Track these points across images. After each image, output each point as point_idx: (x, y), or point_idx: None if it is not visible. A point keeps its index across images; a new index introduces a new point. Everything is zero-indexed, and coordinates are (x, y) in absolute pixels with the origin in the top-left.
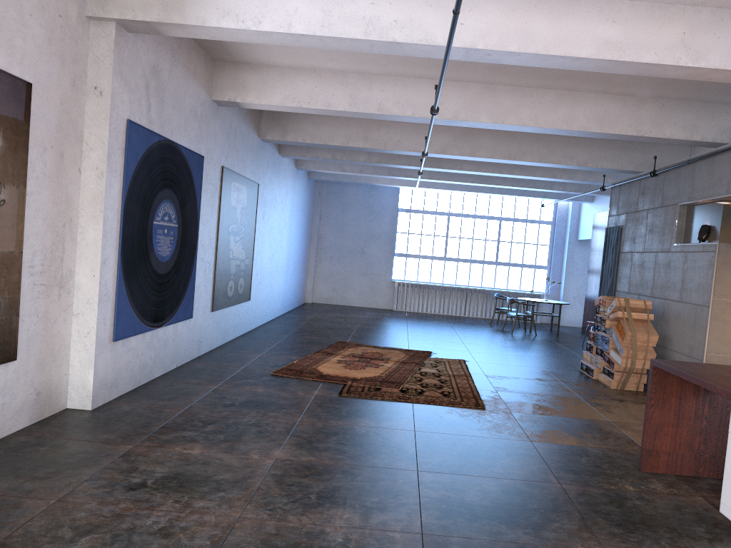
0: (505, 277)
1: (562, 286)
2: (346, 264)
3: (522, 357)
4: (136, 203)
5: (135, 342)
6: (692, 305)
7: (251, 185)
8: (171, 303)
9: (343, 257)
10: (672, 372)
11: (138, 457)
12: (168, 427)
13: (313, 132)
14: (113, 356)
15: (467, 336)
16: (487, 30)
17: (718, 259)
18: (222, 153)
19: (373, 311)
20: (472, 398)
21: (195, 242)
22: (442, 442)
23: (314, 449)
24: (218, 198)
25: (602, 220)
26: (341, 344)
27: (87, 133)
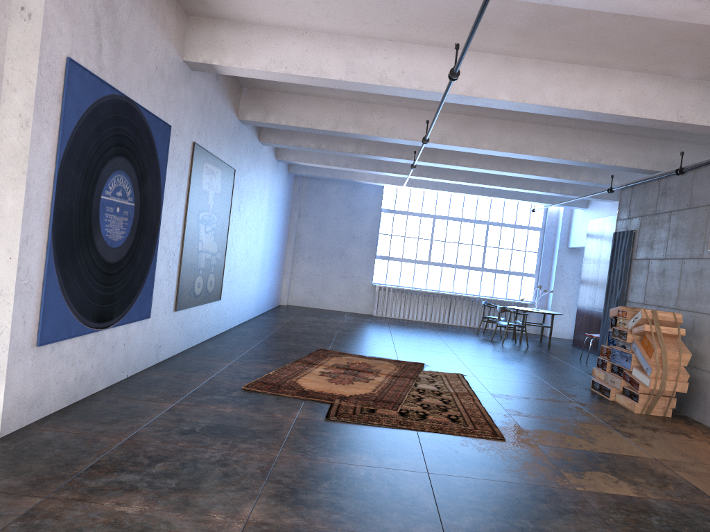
0: (491, 285)
1: (550, 295)
2: (325, 265)
3: (523, 372)
4: (77, 168)
5: (71, 346)
6: None
7: (227, 170)
8: (123, 299)
9: (322, 257)
10: None
11: (45, 519)
12: (100, 466)
13: (299, 114)
14: (37, 365)
15: (456, 346)
16: None
17: None
18: (194, 126)
19: (352, 316)
20: (485, 425)
21: (157, 228)
22: (467, 492)
23: (300, 505)
24: (187, 178)
25: (599, 227)
26: (322, 352)
27: (9, 67)
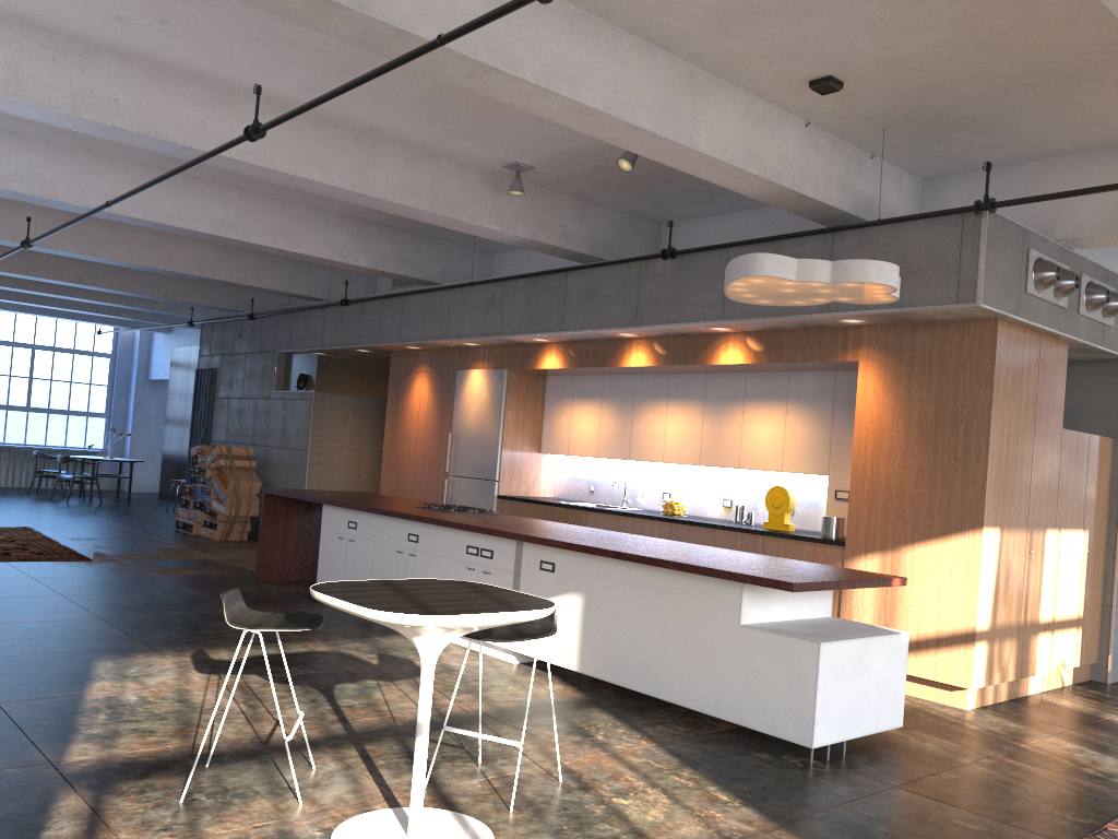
0: (42, 429)
1: (128, 440)
2: None
3: (100, 522)
4: None
5: None
6: (293, 450)
7: None
8: None
9: None
10: (281, 495)
11: None
12: None
13: None
14: None
15: (7, 506)
16: (112, 195)
17: (315, 406)
18: None
19: None
20: (71, 554)
21: None
22: (69, 581)
23: None
24: None
25: (185, 357)
26: None
27: None
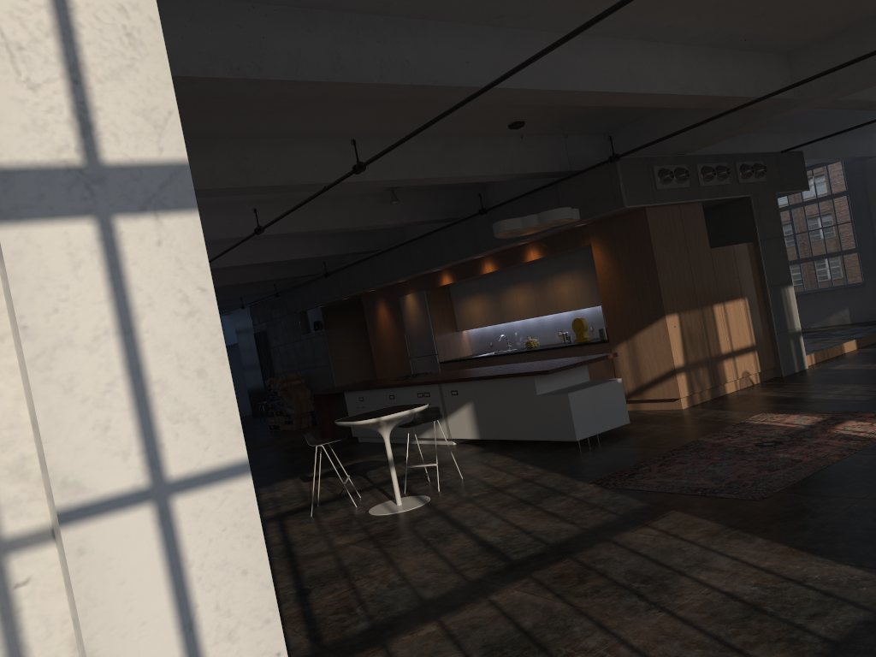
0: None
1: None
2: None
3: None
4: None
5: None
6: (323, 367)
7: None
8: None
9: None
10: (321, 393)
11: None
12: None
13: None
14: None
15: None
16: None
17: (327, 338)
18: None
19: None
20: None
21: None
22: None
23: None
24: None
25: (244, 327)
26: None
27: None
